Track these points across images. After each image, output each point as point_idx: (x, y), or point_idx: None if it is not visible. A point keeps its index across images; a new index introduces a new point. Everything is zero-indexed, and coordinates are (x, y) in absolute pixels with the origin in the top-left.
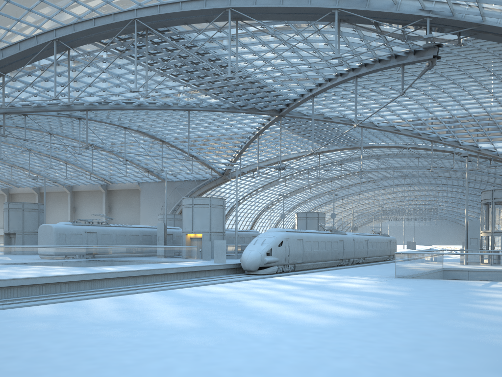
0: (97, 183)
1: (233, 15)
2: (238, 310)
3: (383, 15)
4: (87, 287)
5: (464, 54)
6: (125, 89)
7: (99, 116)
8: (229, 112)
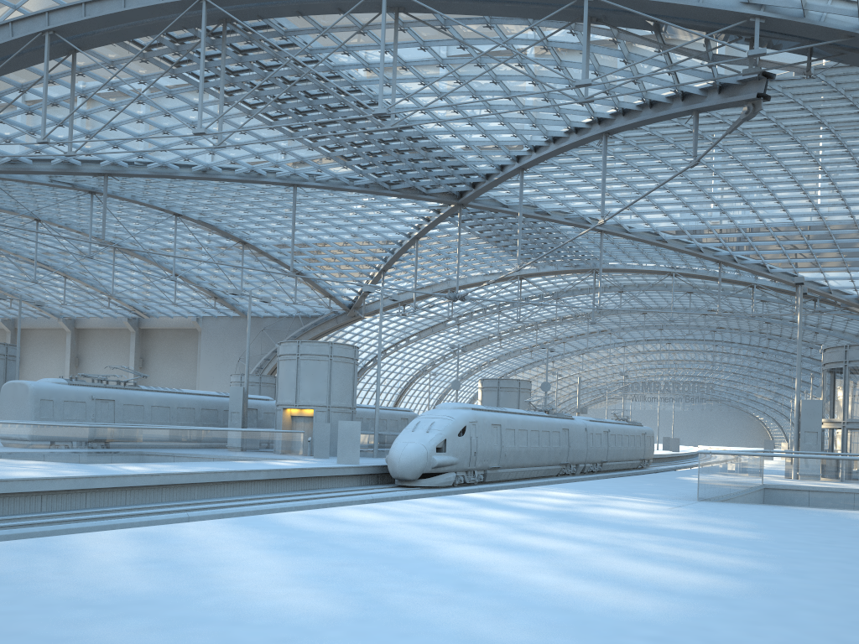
0: (121, 315)
1: (389, 2)
2: (427, 569)
3: (673, 11)
4: (86, 504)
5: (802, 101)
6: (179, 139)
7: (129, 190)
8: (368, 192)
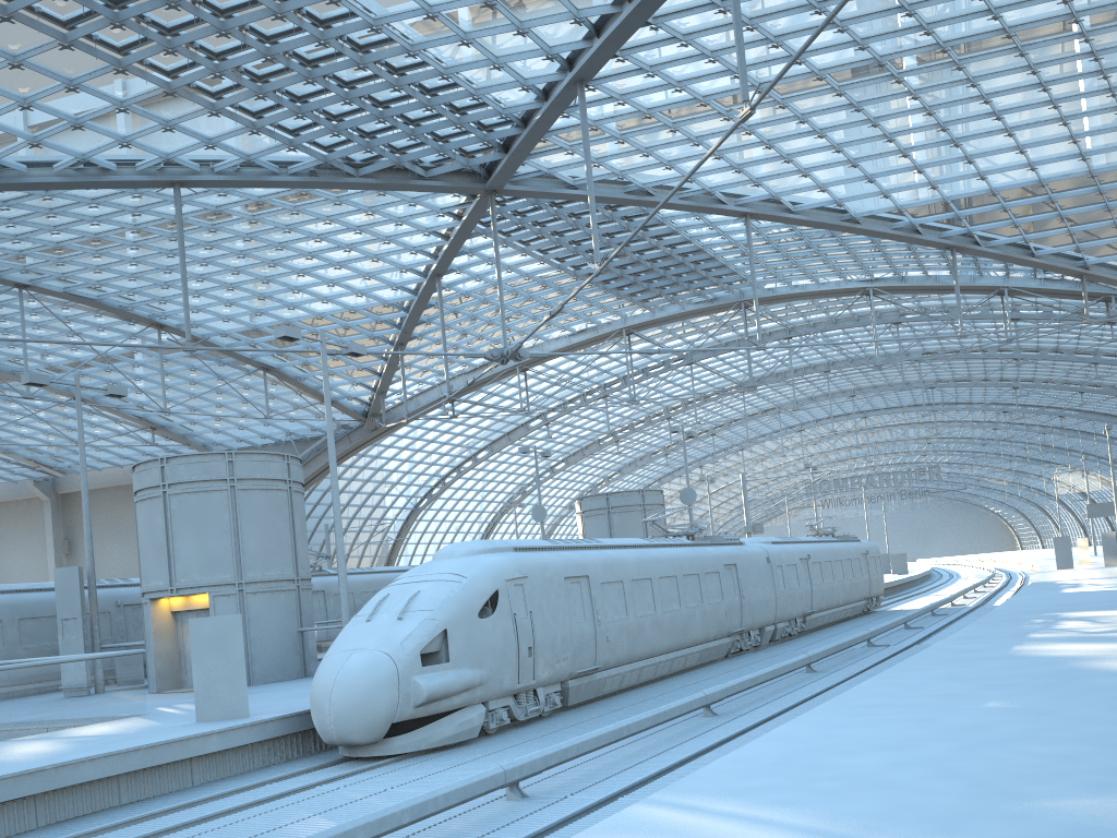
0: (23, 477)
1: None
2: None
3: None
4: None
5: None
6: None
7: None
8: (318, 186)
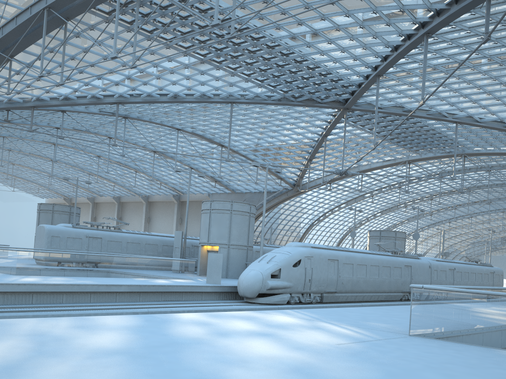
0: (169, 193)
1: None
2: None
3: None
4: None
5: None
6: (152, 76)
7: (145, 115)
8: (281, 104)
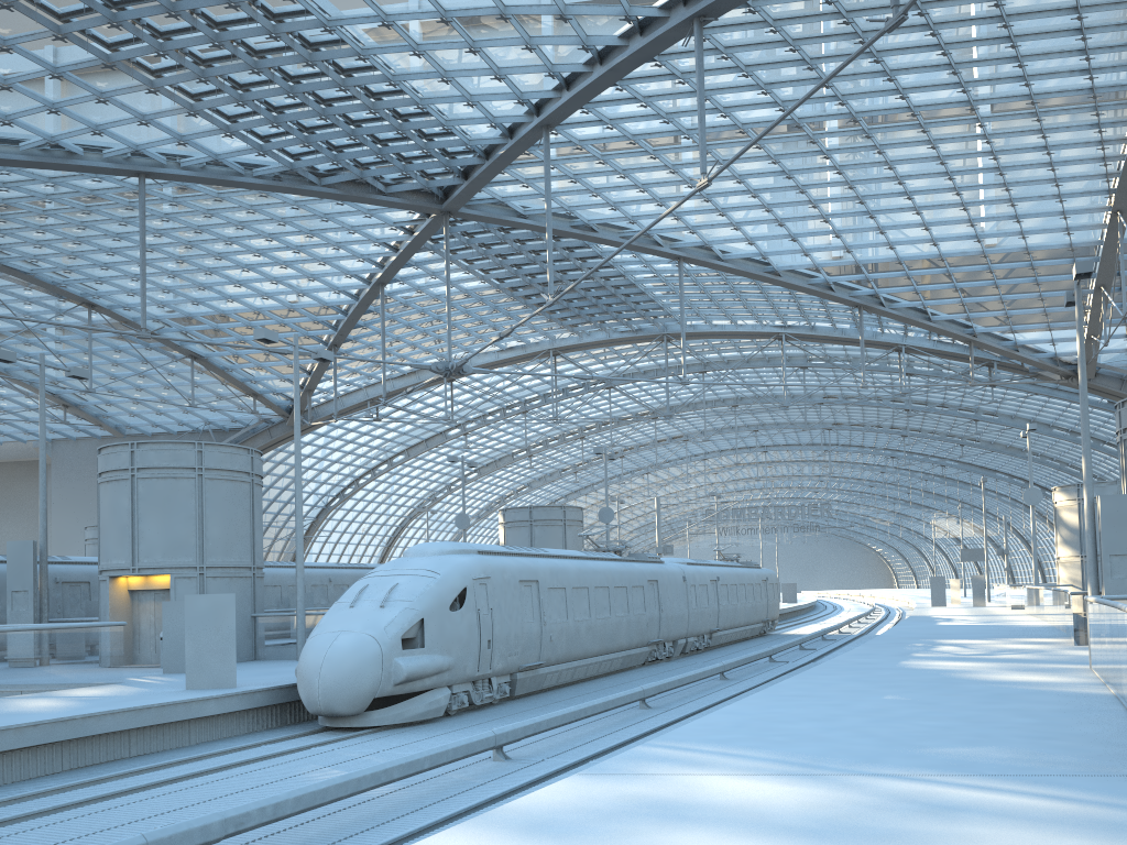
0: None
1: None
2: None
3: None
4: None
5: None
6: None
7: None
8: (281, 190)
